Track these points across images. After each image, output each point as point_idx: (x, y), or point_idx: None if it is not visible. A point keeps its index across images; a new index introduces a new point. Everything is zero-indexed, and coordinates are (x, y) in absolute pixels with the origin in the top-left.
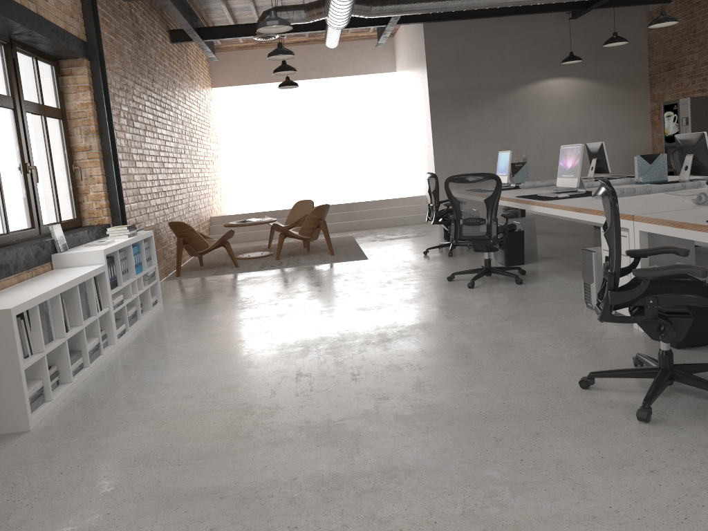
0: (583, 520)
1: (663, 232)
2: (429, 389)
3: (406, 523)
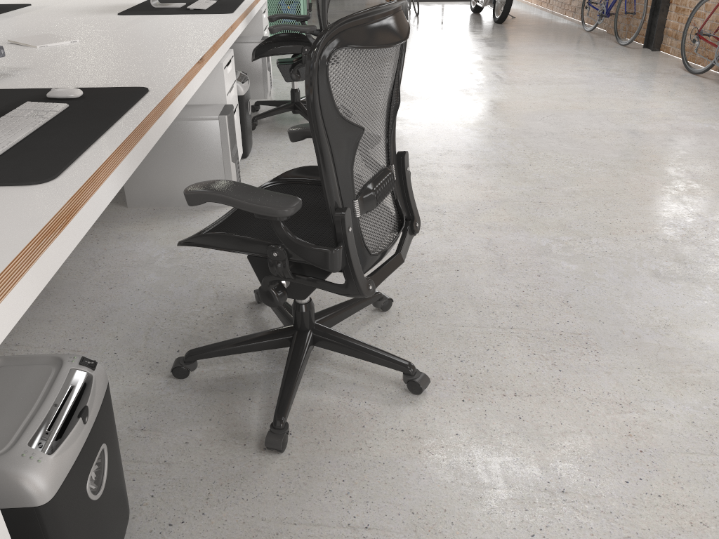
0: (497, 227)
1: (39, 284)
2: (715, 438)
3: (634, 235)
